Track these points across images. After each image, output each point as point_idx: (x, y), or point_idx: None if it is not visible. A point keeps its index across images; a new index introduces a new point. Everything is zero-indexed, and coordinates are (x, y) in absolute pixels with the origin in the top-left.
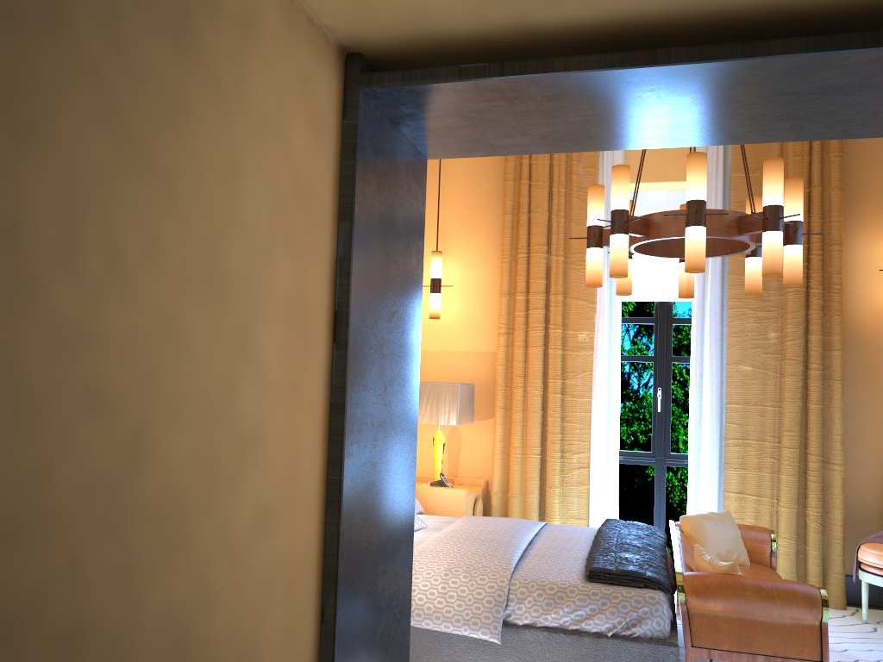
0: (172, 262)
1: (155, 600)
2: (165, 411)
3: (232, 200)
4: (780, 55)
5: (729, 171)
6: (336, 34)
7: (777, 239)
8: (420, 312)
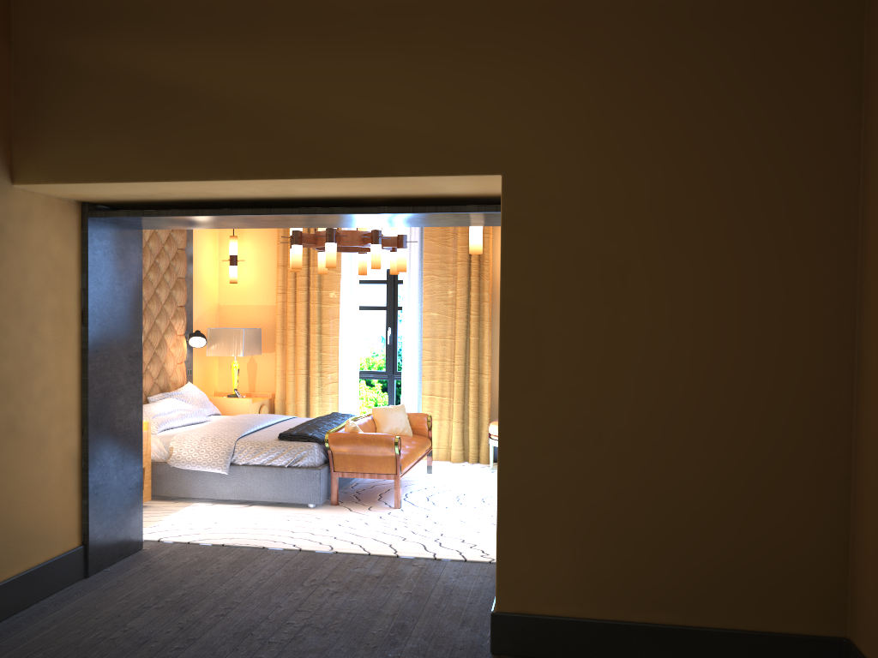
0: (1, 306)
1: (2, 412)
2: (1, 353)
3: (24, 280)
4: (240, 215)
5: None
6: (73, 199)
7: (376, 249)
8: (141, 303)
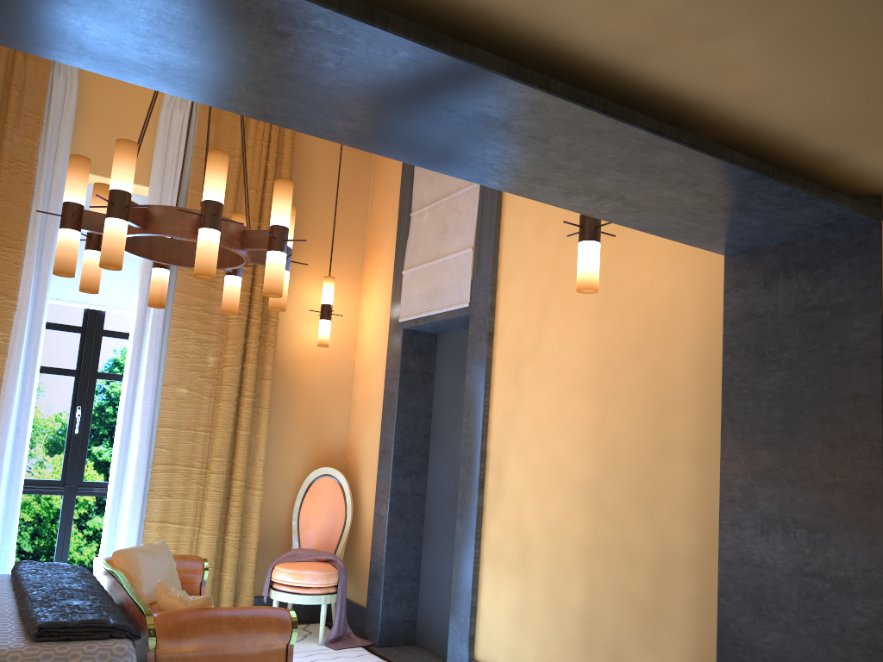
0: None
1: None
2: None
3: None
4: (481, 66)
5: (186, 187)
6: None
7: (282, 260)
8: None
